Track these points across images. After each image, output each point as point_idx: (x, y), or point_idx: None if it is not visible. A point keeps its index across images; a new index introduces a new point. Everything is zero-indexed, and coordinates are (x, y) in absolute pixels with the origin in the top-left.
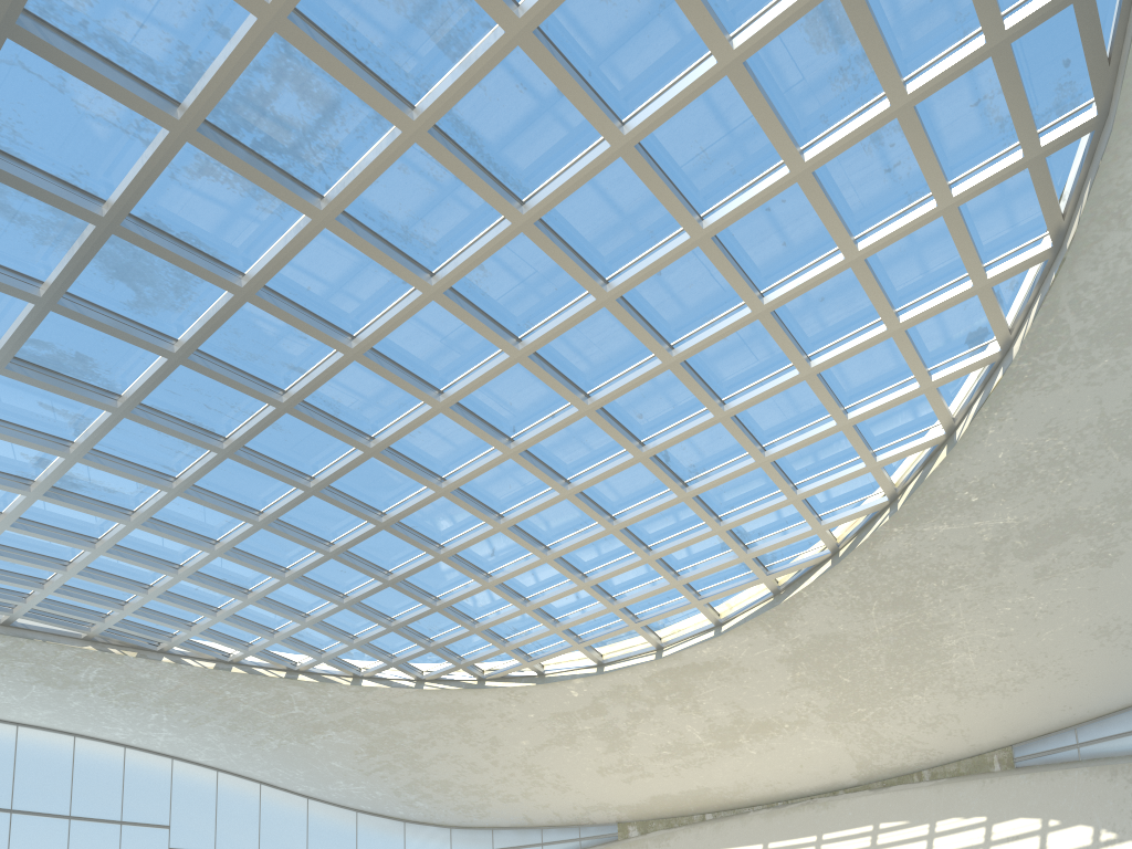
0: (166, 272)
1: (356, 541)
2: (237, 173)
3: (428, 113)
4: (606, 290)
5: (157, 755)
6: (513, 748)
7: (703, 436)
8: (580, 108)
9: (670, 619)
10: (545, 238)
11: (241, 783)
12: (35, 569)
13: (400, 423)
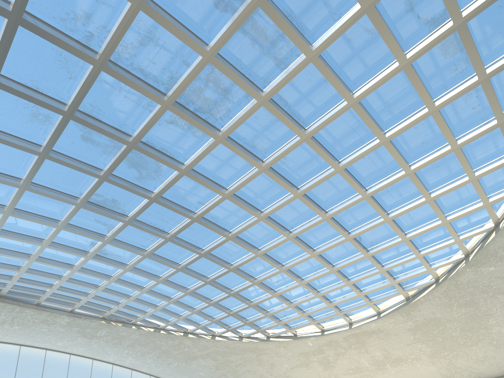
0: (152, 164)
1: (219, 276)
2: (186, 122)
3: (269, 93)
4: (339, 165)
5: (125, 368)
6: (280, 368)
7: (377, 228)
8: (335, 87)
9: (356, 311)
10: (314, 144)
11: None
12: (85, 289)
13: (243, 225)
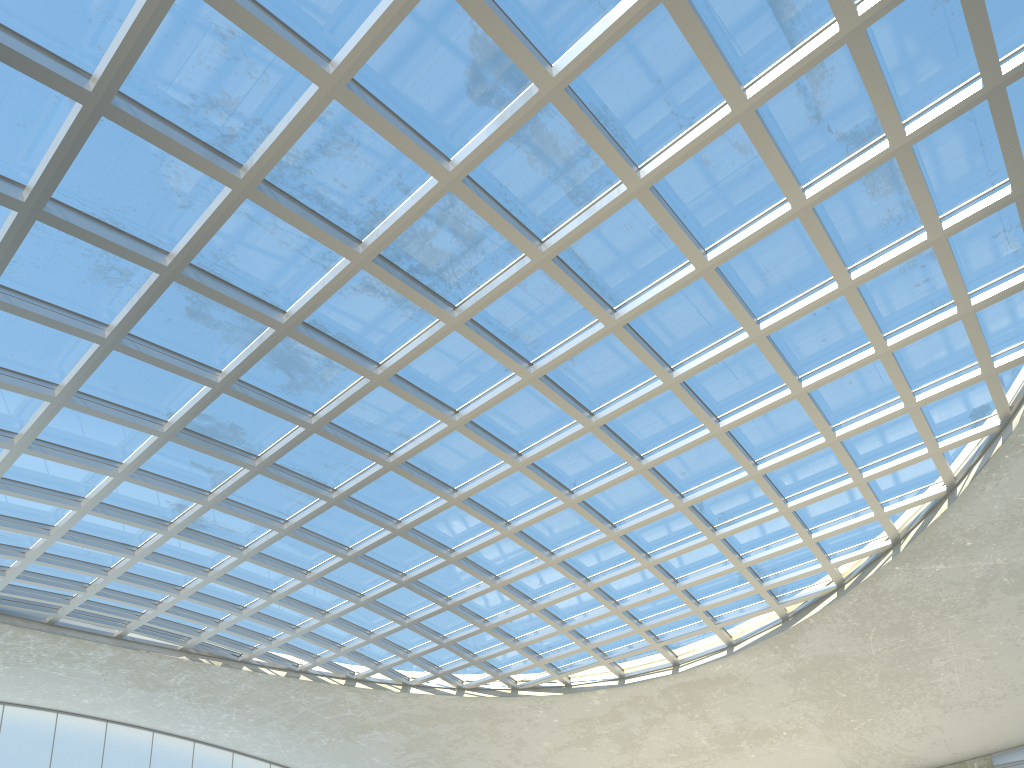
0: (317, 363)
1: (426, 572)
2: (391, 289)
3: (555, 246)
4: (672, 376)
5: (220, 749)
6: (535, 749)
7: (735, 489)
8: (676, 242)
9: (687, 640)
10: (630, 337)
11: None
12: (152, 593)
13: (482, 479)
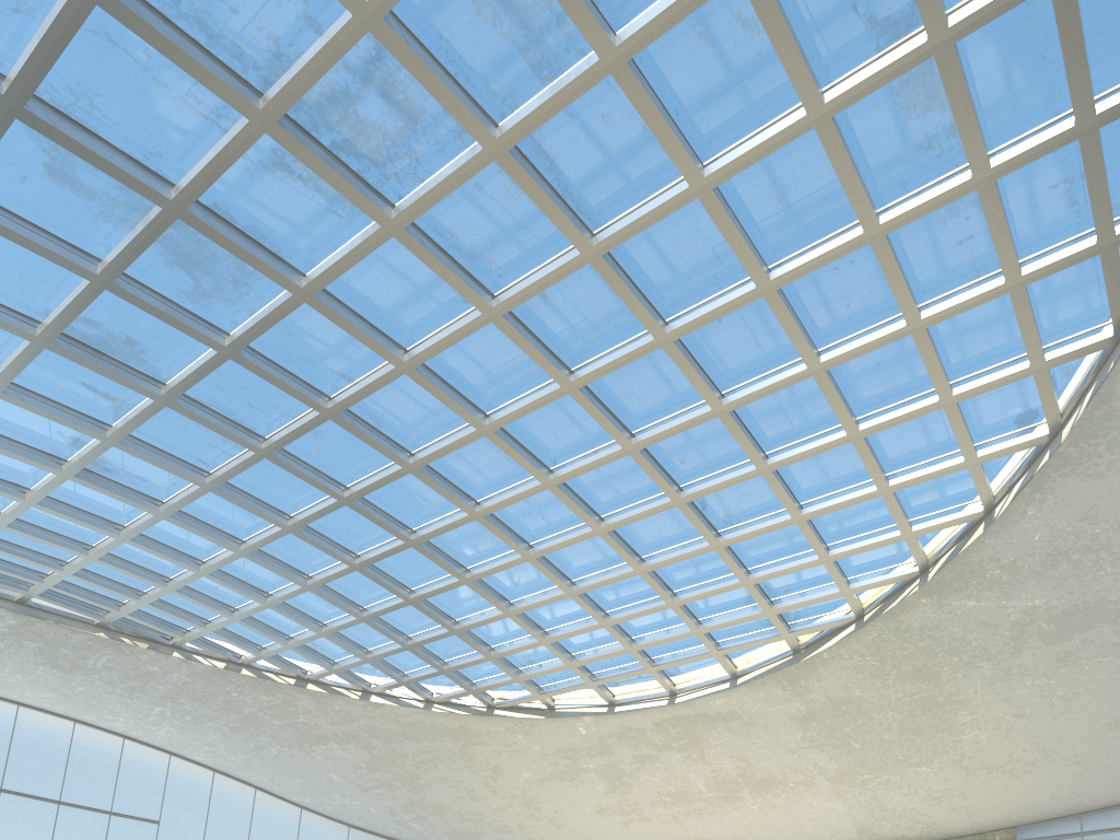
0: (227, 264)
1: (383, 555)
2: (311, 172)
3: (511, 132)
4: (665, 331)
5: (155, 749)
6: (514, 779)
7: (742, 487)
8: (664, 145)
9: (686, 666)
10: (612, 272)
11: (236, 786)
12: (57, 550)
13: (442, 443)
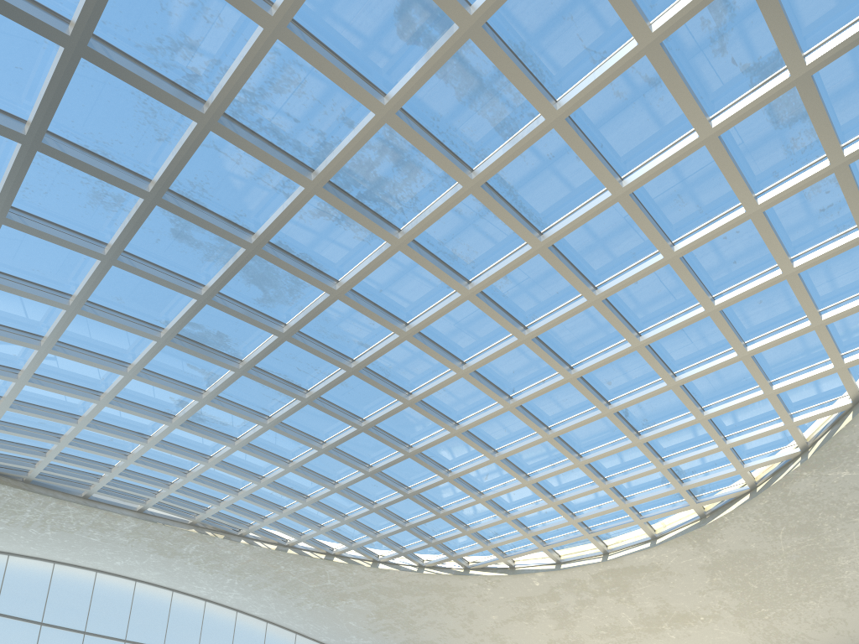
0: (285, 279)
1: (388, 464)
2: (344, 214)
3: (483, 174)
4: (595, 293)
5: (226, 608)
6: (485, 621)
7: (656, 398)
8: (593, 169)
9: (616, 532)
10: (555, 257)
11: (282, 632)
12: (165, 475)
13: (432, 384)
